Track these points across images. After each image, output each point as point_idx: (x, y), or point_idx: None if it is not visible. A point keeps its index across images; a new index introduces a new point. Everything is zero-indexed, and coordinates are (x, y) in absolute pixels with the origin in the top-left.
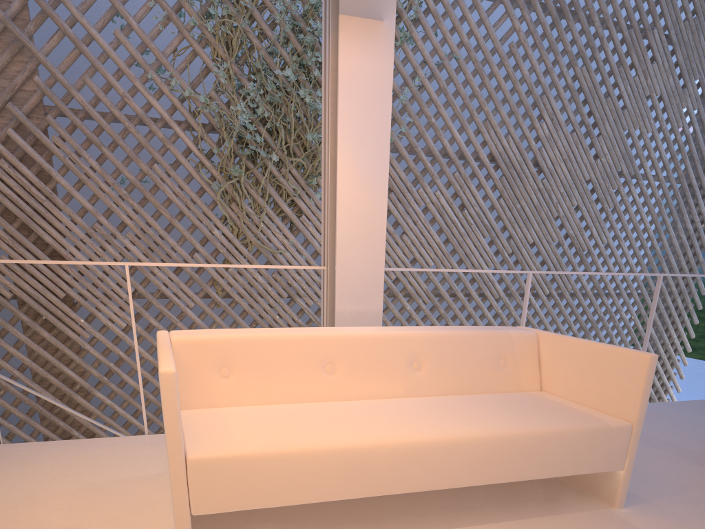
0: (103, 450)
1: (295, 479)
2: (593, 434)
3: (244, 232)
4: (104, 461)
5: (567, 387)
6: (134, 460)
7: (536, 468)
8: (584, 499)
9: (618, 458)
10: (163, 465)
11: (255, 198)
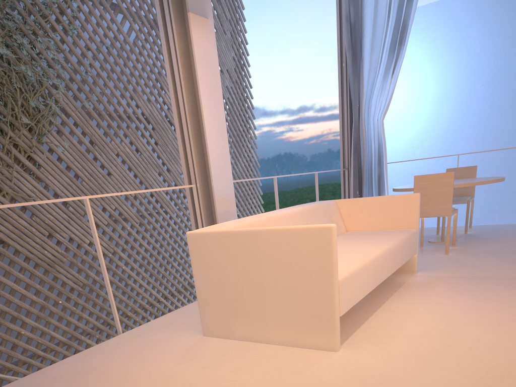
0: (121, 347)
1: (362, 283)
2: (412, 236)
3: (0, 185)
4: (145, 349)
5: (366, 224)
6: (162, 342)
7: (404, 258)
8: (399, 275)
9: (416, 247)
10: (188, 336)
11: (1, 155)
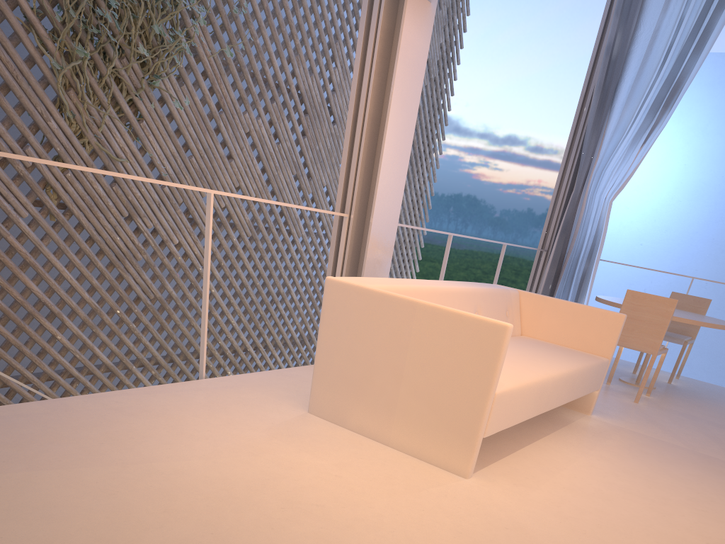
0: (202, 396)
1: (522, 405)
2: (600, 367)
3: (83, 129)
4: (231, 407)
5: (548, 333)
6: (254, 404)
7: (581, 390)
8: (568, 410)
9: (600, 381)
10: (288, 407)
11: (96, 89)
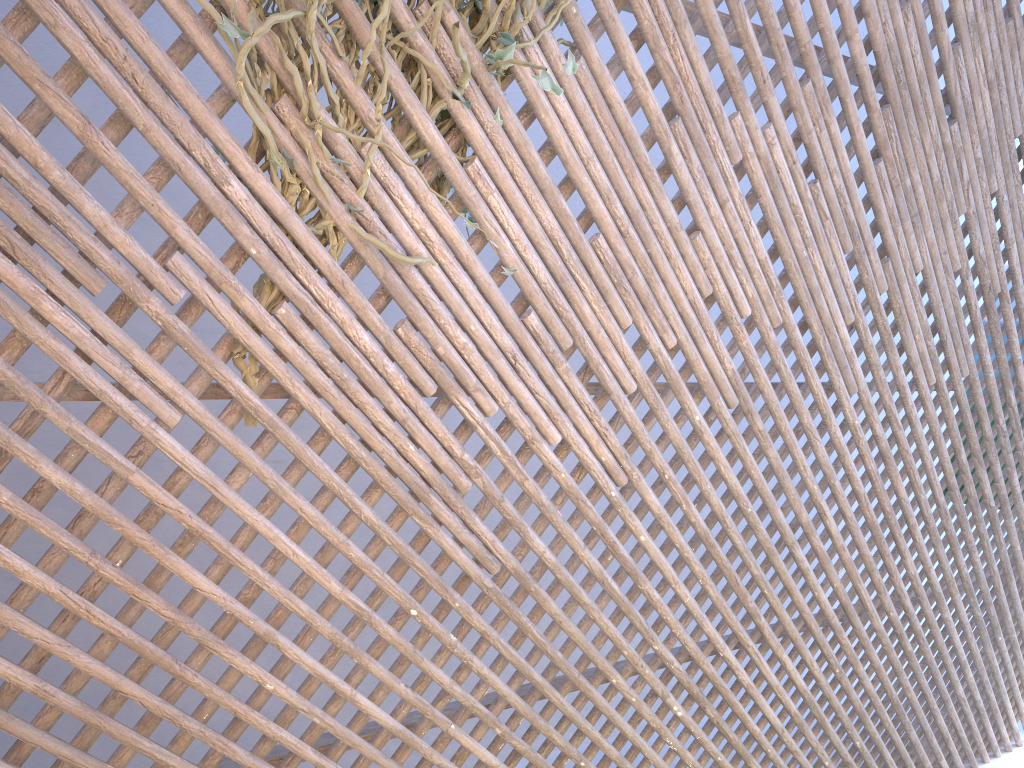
0: None
1: None
2: None
3: (317, 197)
4: None
5: None
6: None
7: None
8: None
9: None
10: None
11: (349, 89)
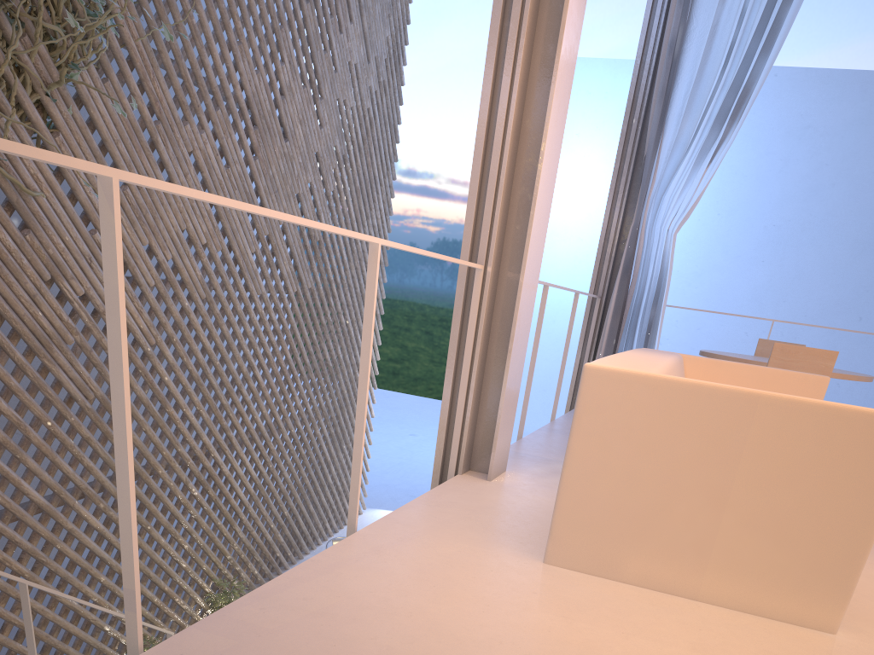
0: (395, 562)
1: None
2: None
3: None
4: (454, 575)
5: None
6: (471, 563)
7: None
8: None
9: None
10: (513, 559)
11: None
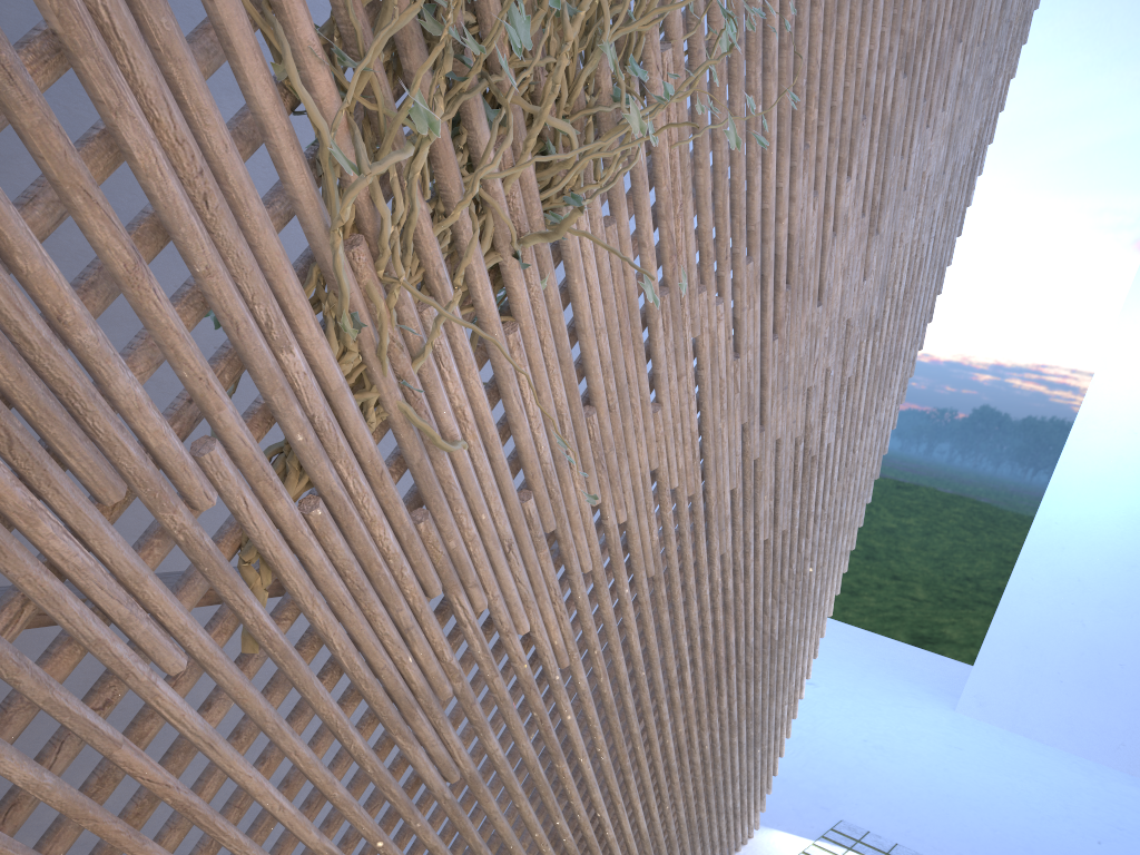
0: None
1: None
2: None
3: (373, 367)
4: None
5: None
6: None
7: None
8: None
9: None
10: None
11: (425, 237)
